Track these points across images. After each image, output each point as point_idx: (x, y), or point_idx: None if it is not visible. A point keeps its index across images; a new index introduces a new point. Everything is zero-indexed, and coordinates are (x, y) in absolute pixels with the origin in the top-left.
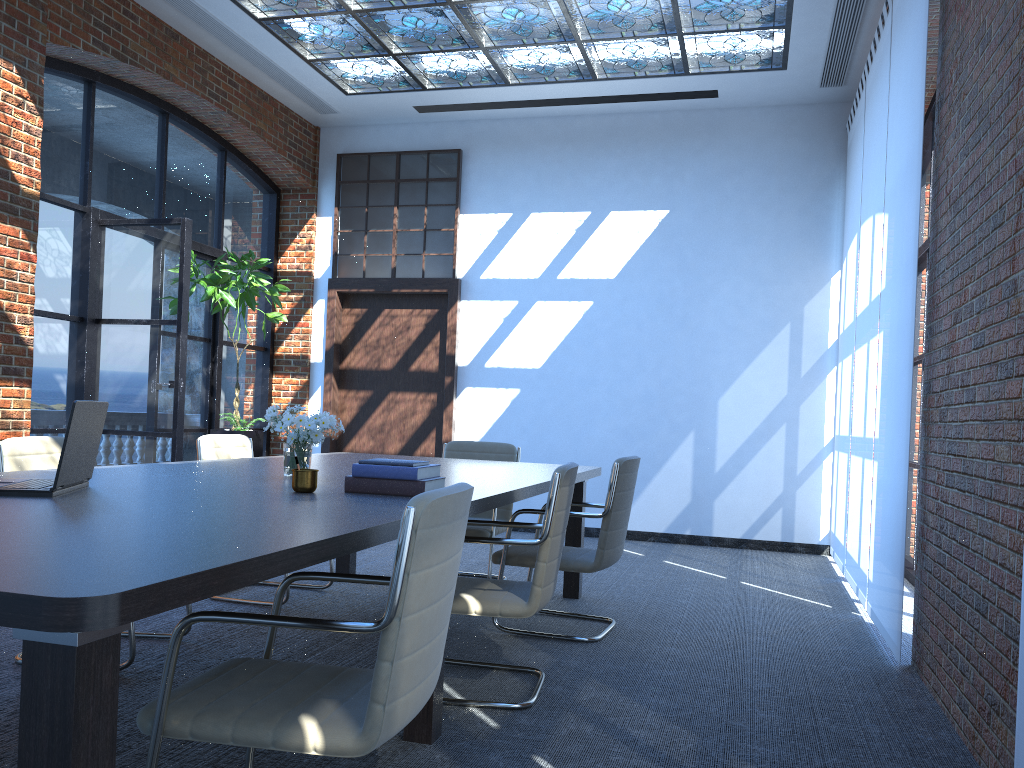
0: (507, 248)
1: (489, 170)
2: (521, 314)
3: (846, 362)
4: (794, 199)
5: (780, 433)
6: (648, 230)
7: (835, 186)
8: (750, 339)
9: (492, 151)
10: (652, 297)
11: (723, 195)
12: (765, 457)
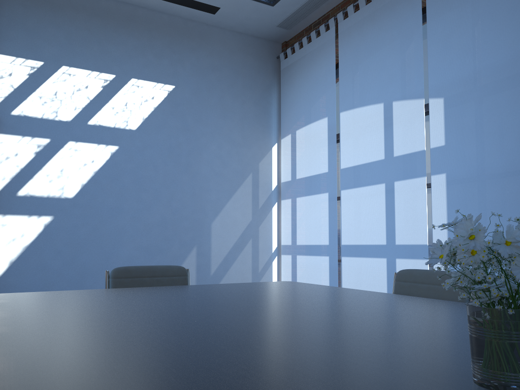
0: (39, 91)
1: (19, 19)
2: (54, 150)
3: (311, 198)
4: (251, 94)
5: (249, 245)
6: (160, 97)
7: (272, 91)
8: (230, 182)
9: (23, 3)
10: (164, 147)
11: (210, 83)
12: (241, 262)
